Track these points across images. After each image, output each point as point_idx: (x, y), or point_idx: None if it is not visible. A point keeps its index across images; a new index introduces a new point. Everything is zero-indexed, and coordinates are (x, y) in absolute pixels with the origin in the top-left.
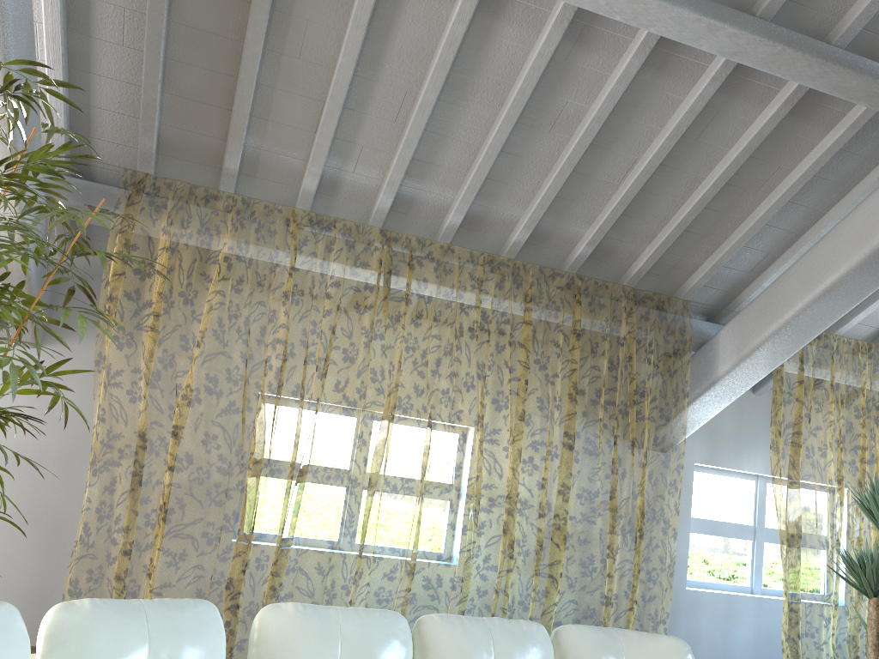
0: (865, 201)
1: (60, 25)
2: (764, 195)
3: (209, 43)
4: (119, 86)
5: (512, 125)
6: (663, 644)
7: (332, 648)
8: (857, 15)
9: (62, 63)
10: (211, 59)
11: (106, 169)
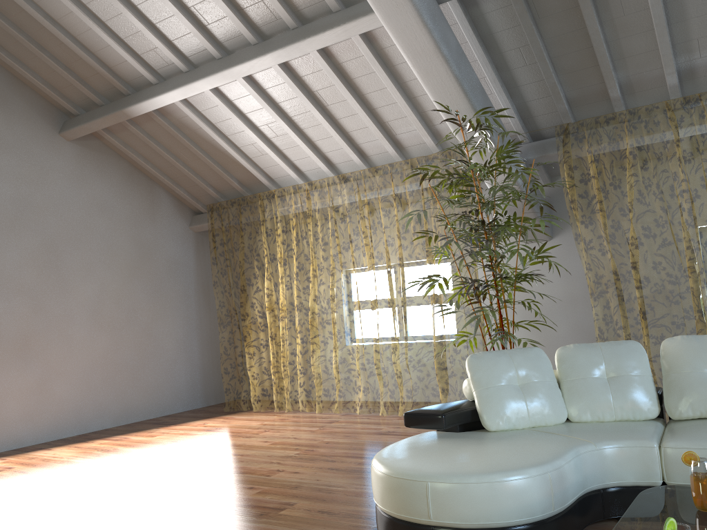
0: None
1: (494, 74)
2: None
3: (569, 38)
4: (534, 85)
5: None
6: None
7: (706, 354)
8: None
9: (502, 90)
10: (574, 45)
11: (548, 129)
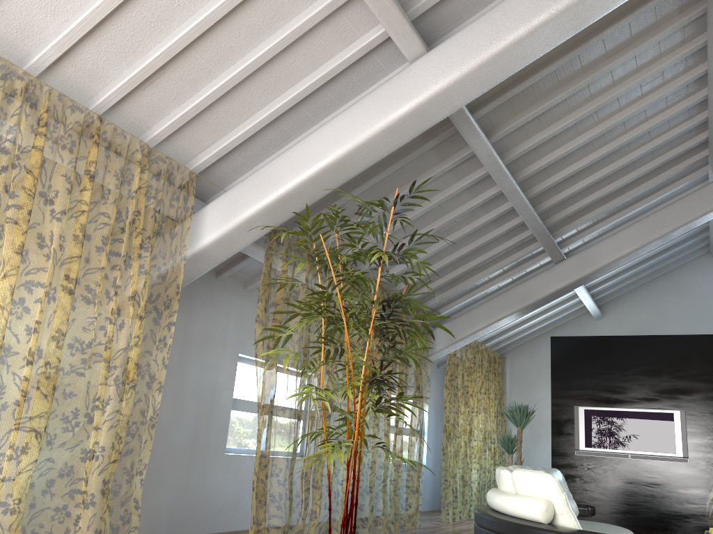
0: (522, 283)
1: None
2: (481, 271)
3: None
4: None
5: (436, 230)
6: (556, 471)
7: None
8: (557, 219)
9: None
10: None
11: None
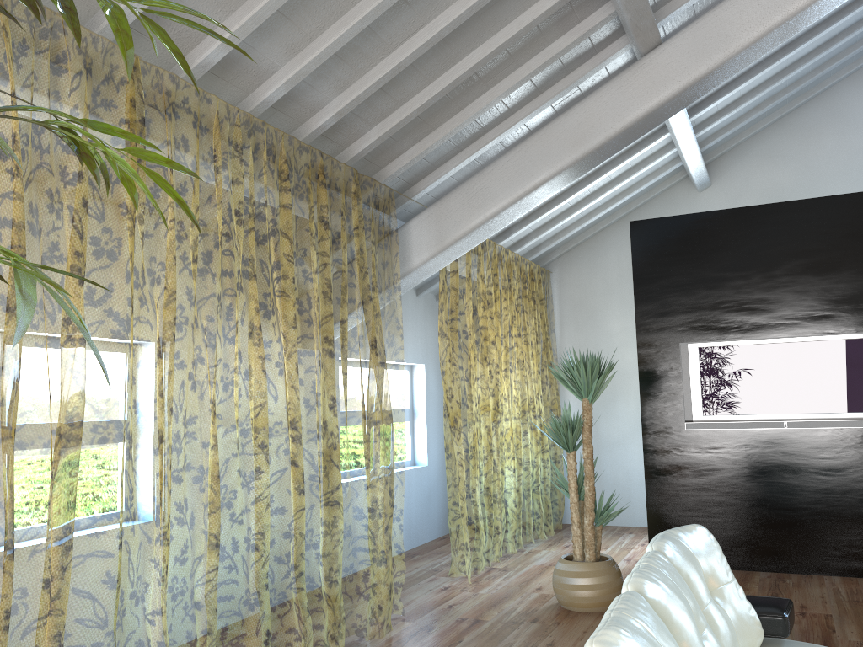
0: (577, 107)
1: None
2: (488, 87)
3: None
4: None
5: None
6: (699, 534)
7: None
8: None
9: None
10: None
11: None
